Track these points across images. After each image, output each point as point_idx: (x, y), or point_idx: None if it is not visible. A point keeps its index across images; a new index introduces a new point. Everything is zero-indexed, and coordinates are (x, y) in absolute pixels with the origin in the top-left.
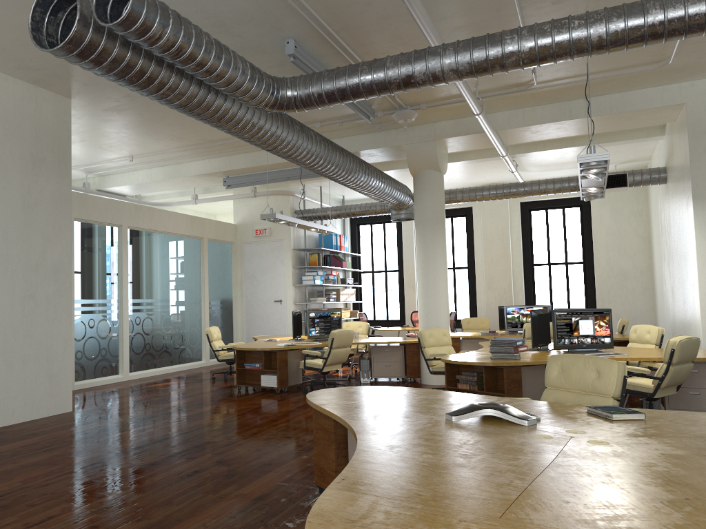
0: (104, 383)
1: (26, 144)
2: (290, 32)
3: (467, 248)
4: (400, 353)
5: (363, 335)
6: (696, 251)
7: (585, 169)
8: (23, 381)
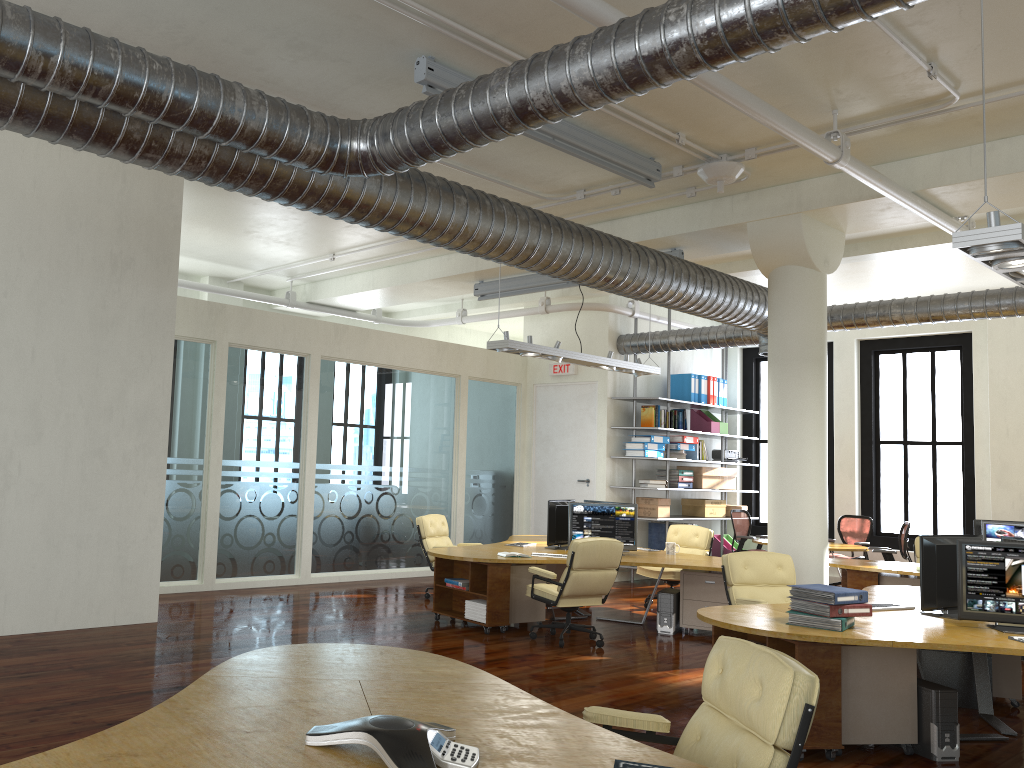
0: (266, 584)
1: (103, 240)
2: (416, 46)
3: (962, 407)
4: None
5: (700, 549)
6: None
7: (996, 261)
8: (77, 571)
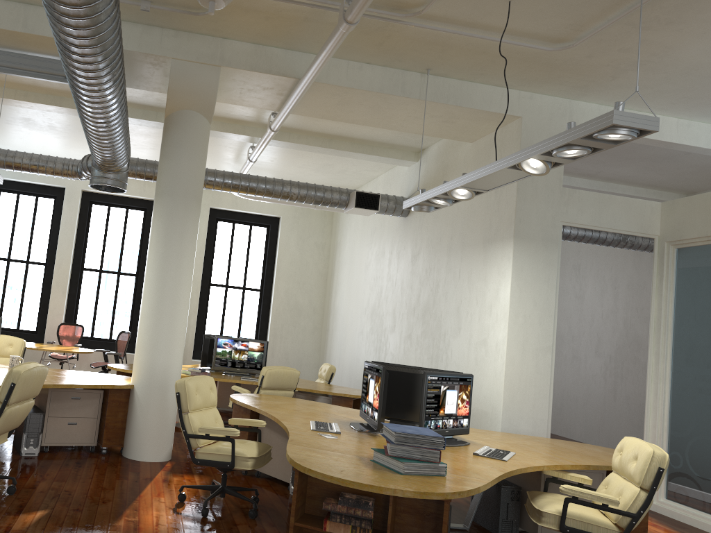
0: None
1: None
2: None
3: (140, 250)
4: (96, 402)
5: None
6: (509, 303)
7: (570, 146)
8: None
